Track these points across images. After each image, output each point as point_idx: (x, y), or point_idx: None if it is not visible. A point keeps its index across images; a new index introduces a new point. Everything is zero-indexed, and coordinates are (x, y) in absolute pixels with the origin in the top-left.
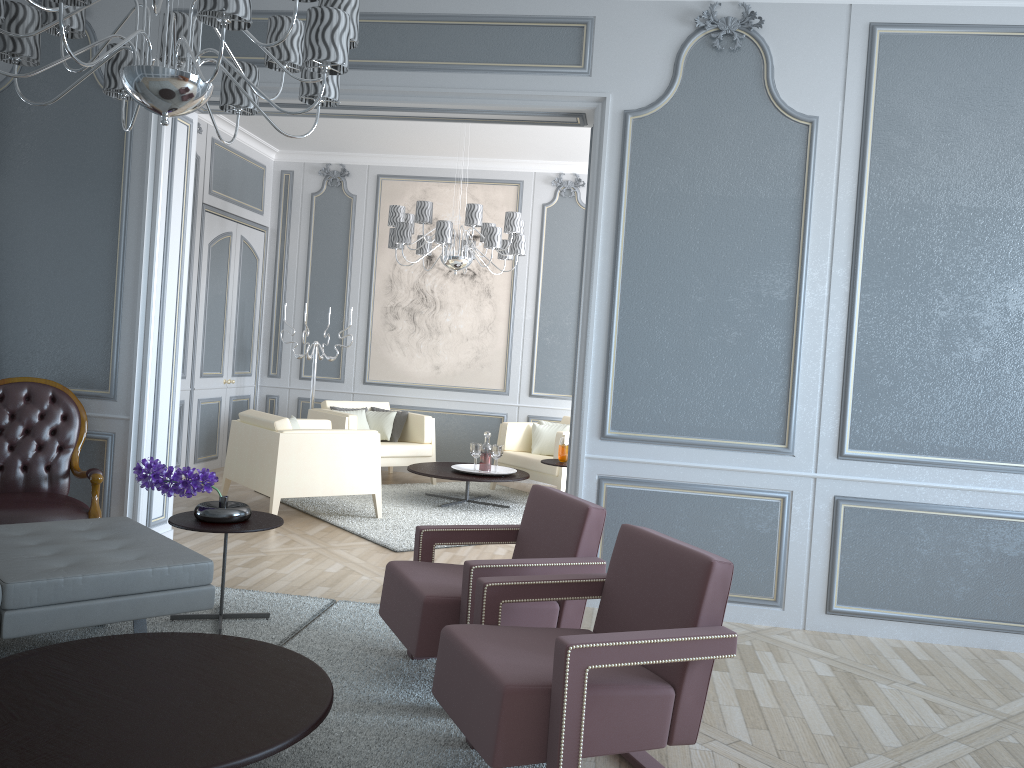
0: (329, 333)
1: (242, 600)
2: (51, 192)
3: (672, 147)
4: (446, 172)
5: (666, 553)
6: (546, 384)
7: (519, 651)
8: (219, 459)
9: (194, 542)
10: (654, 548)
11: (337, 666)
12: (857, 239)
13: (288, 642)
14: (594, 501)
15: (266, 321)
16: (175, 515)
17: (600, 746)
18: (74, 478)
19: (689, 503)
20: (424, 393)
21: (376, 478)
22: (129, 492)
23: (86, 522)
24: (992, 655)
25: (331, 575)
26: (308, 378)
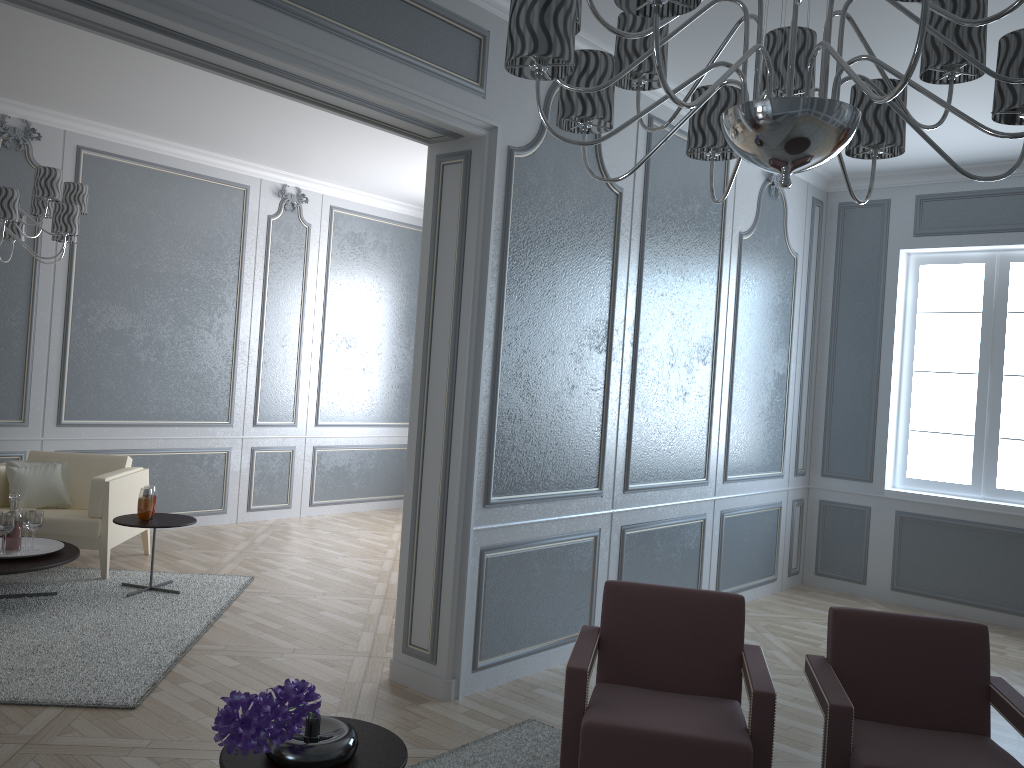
0: None
1: None
2: None
3: (540, 195)
4: None
5: (924, 627)
6: None
7: (945, 759)
8: None
9: None
10: (904, 625)
11: None
12: (639, 301)
13: None
14: (477, 576)
15: None
16: None
17: None
18: None
19: (542, 558)
20: None
21: None
22: None
23: None
24: None
25: None
26: None
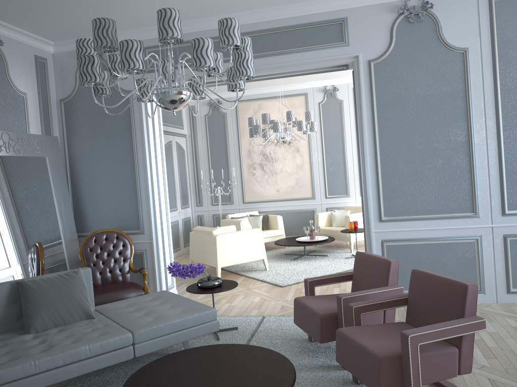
0: (223, 181)
1: (221, 321)
2: (100, 141)
3: (395, 74)
4: (268, 94)
5: (440, 282)
6: (333, 191)
7: (378, 338)
8: (181, 249)
9: (187, 294)
10: (433, 280)
11: (278, 350)
12: (497, 105)
13: (251, 340)
14: (380, 252)
15: (192, 180)
16: (188, 287)
17: (427, 379)
18: (130, 272)
19: (429, 247)
20: (273, 204)
21: (263, 251)
22: (156, 276)
23: (149, 295)
24: None
25: (256, 303)
26: (216, 204)
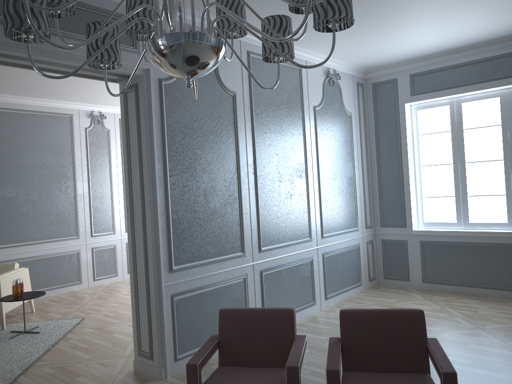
0: None
1: None
2: None
3: (183, 101)
4: None
5: (389, 316)
6: None
7: None
8: None
9: None
10: (378, 316)
11: None
12: (254, 150)
13: None
14: (170, 310)
15: None
16: None
17: None
18: None
19: (212, 294)
20: None
21: None
22: None
23: None
24: (311, 318)
25: None
26: None
